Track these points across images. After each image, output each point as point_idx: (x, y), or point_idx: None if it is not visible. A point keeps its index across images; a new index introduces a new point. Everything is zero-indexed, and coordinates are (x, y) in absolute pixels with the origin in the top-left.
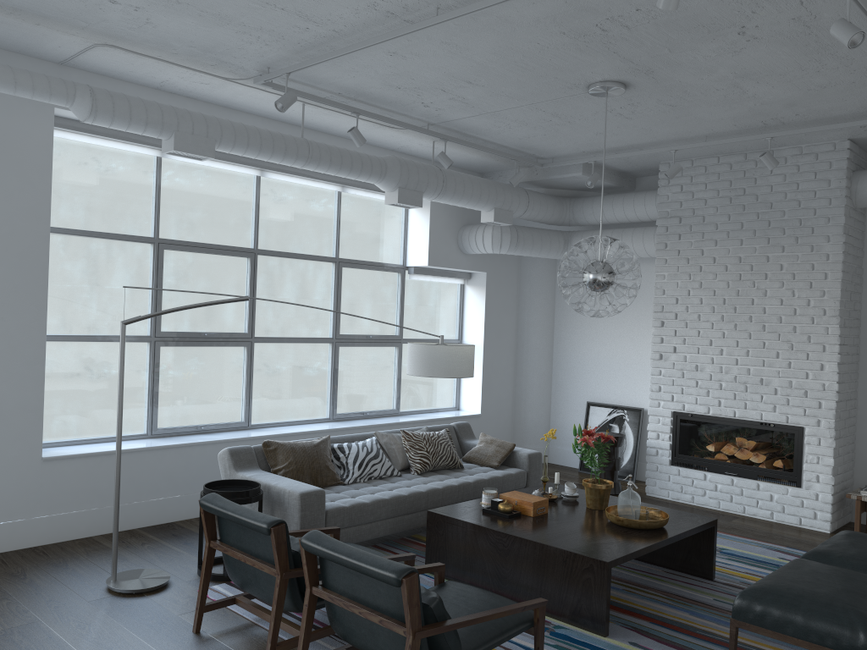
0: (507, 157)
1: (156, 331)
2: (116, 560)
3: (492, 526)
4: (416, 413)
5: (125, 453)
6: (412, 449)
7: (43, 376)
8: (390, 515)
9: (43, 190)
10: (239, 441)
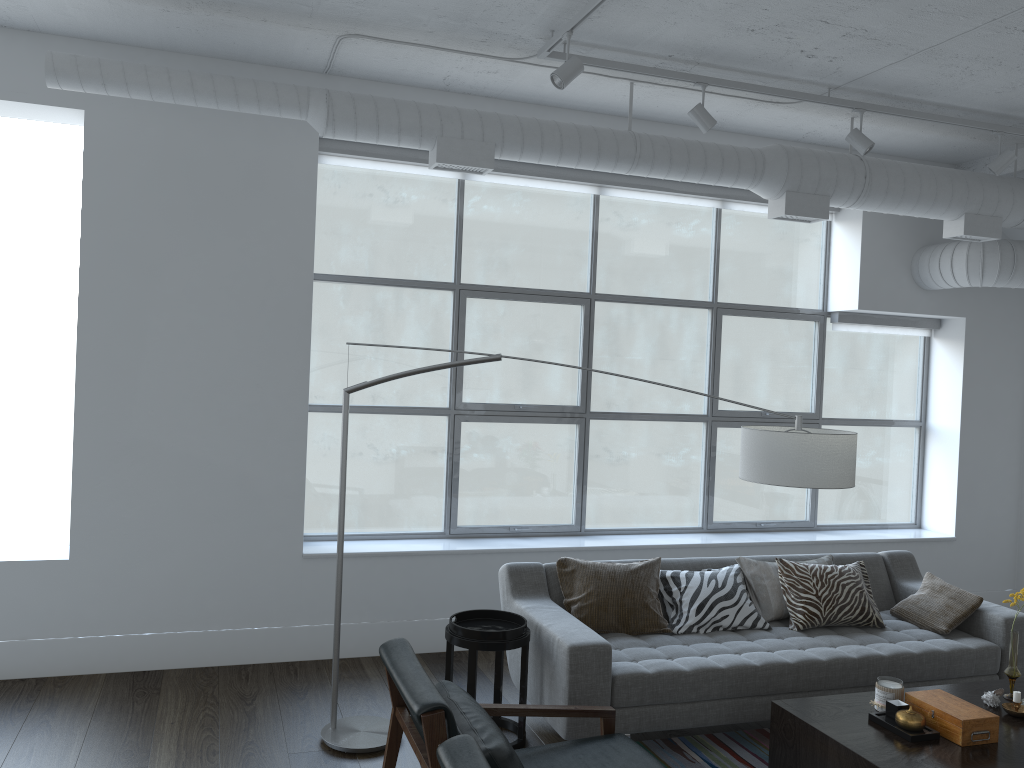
0: (983, 129)
1: (455, 402)
2: (335, 702)
3: (869, 754)
4: (845, 529)
5: (404, 556)
6: (792, 590)
7: (304, 454)
8: (727, 695)
9: (305, 228)
10: (556, 551)
